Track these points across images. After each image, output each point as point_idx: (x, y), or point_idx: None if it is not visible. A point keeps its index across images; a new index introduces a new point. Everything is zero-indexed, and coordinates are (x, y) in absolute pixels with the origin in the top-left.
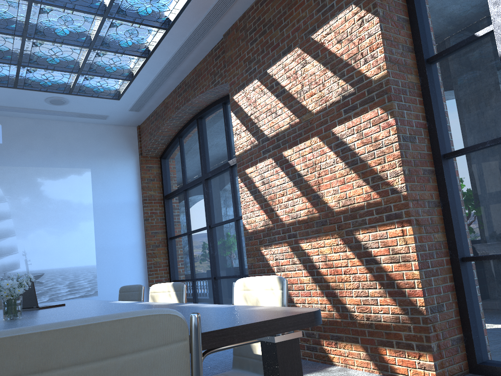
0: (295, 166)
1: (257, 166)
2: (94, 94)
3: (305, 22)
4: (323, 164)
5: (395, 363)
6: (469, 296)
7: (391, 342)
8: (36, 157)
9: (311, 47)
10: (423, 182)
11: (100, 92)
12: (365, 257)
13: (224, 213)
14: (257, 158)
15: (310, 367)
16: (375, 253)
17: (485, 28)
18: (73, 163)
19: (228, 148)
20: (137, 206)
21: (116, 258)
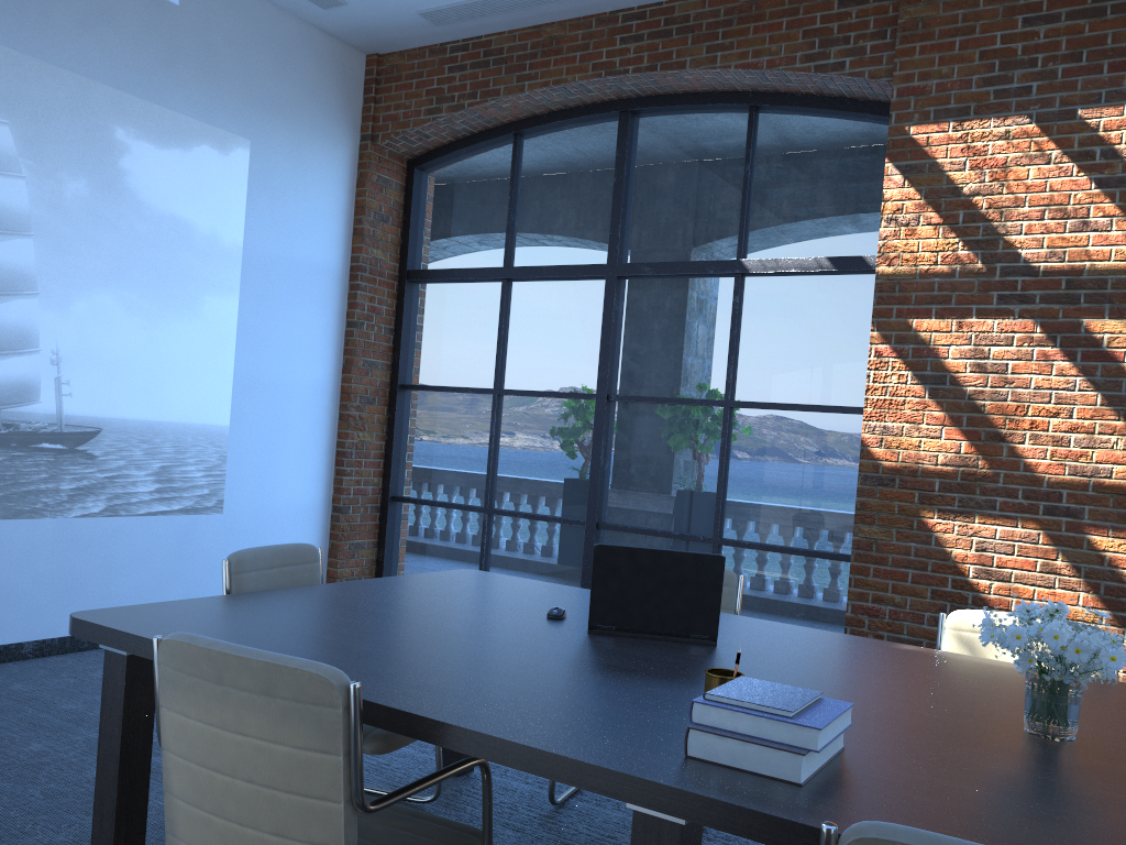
0: (1123, 363)
1: (964, 323)
2: None
3: None
4: None
5: None
6: None
7: None
8: (120, 58)
9: None
10: None
11: None
12: None
13: (675, 378)
14: (972, 304)
15: None
16: None
17: None
18: (212, 109)
19: (744, 226)
20: (338, 283)
21: (276, 415)
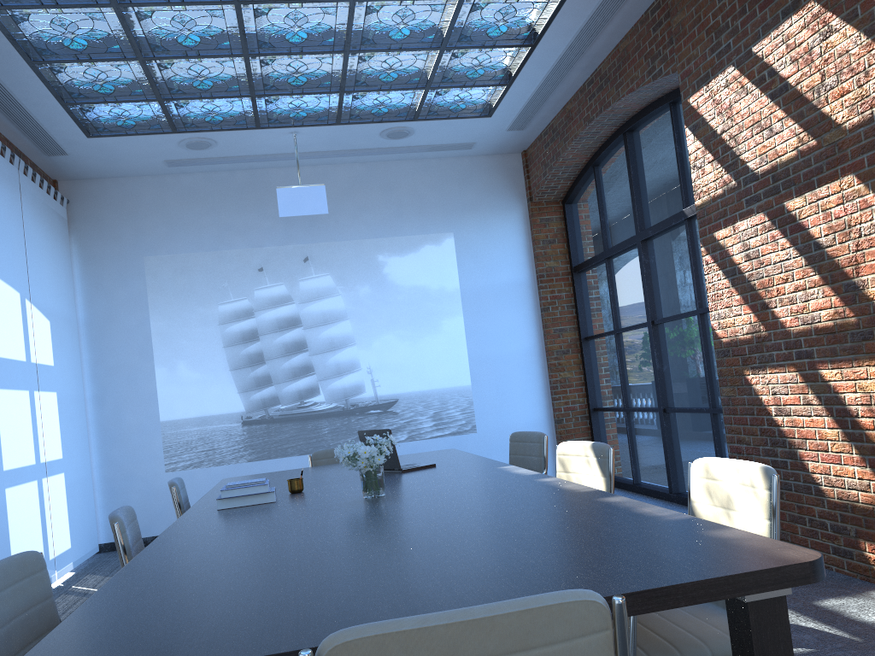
0: (809, 229)
1: (735, 227)
2: (451, 115)
3: None
4: (866, 227)
5: None
6: None
7: None
8: (373, 223)
9: None
10: None
11: (460, 110)
12: None
13: (678, 301)
14: (736, 212)
15: (838, 587)
16: None
17: None
18: (427, 226)
19: (682, 186)
20: (529, 288)
21: (501, 373)
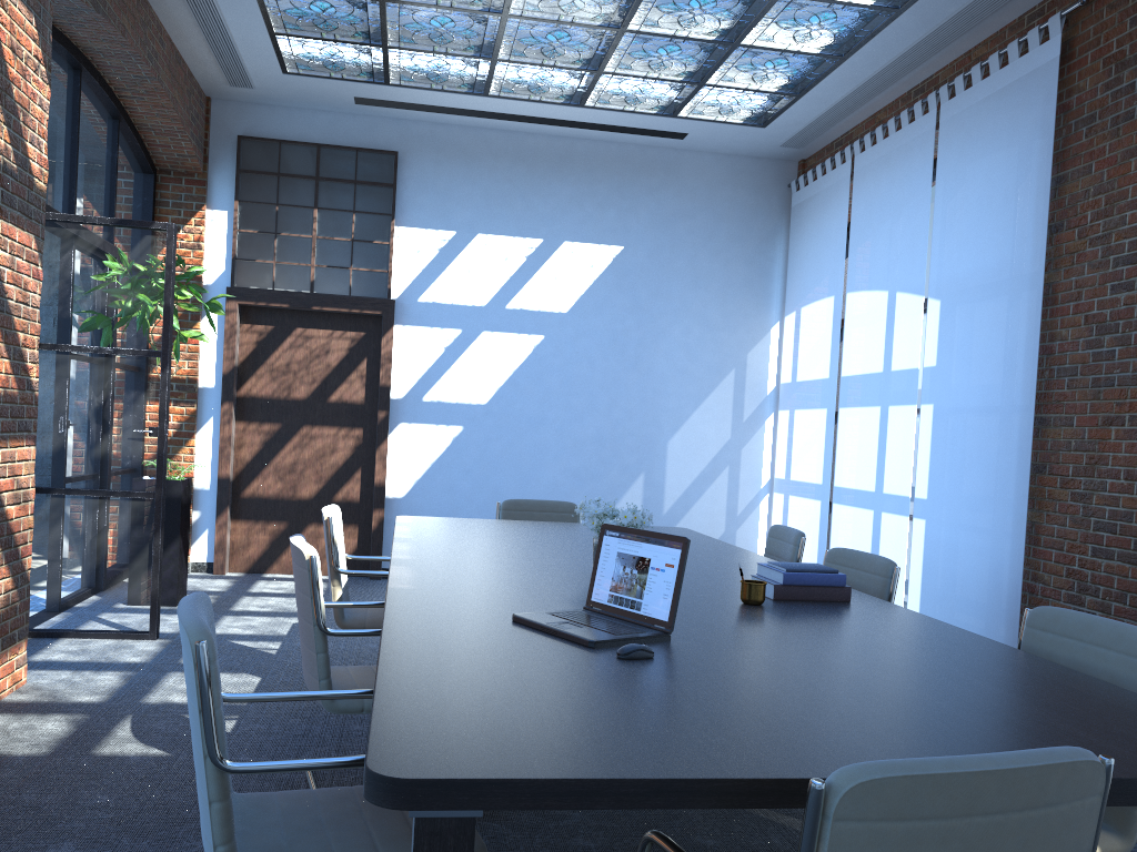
0: None
1: None
2: None
3: None
4: None
5: None
6: None
7: None
8: None
9: None
10: None
11: None
12: None
13: None
14: None
15: None
16: (2, 488)
17: None
18: None
19: None
20: None
21: None
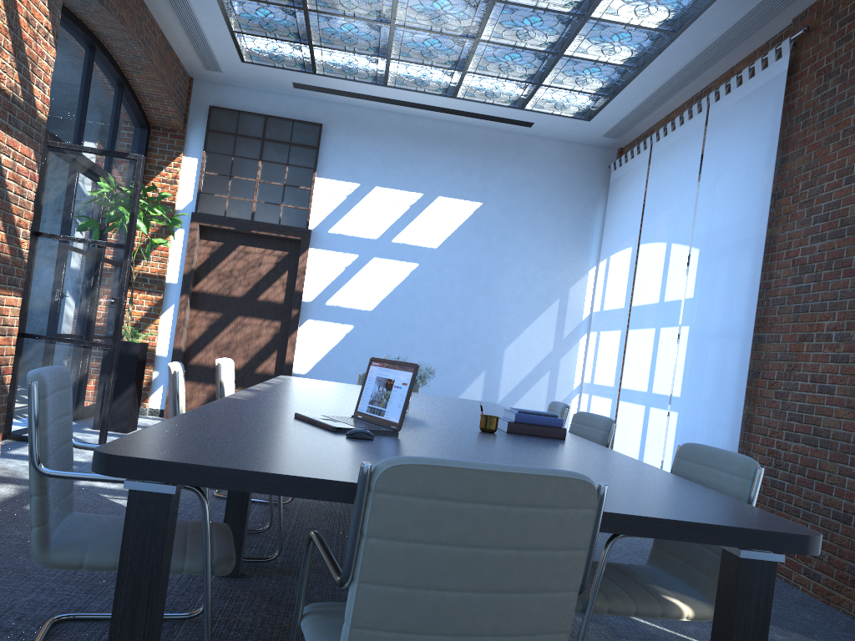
0: None
1: None
2: None
3: None
4: None
5: None
6: None
7: None
8: None
9: None
10: None
11: None
12: None
13: None
14: None
15: None
16: None
17: None
18: None
19: None
20: None
21: None
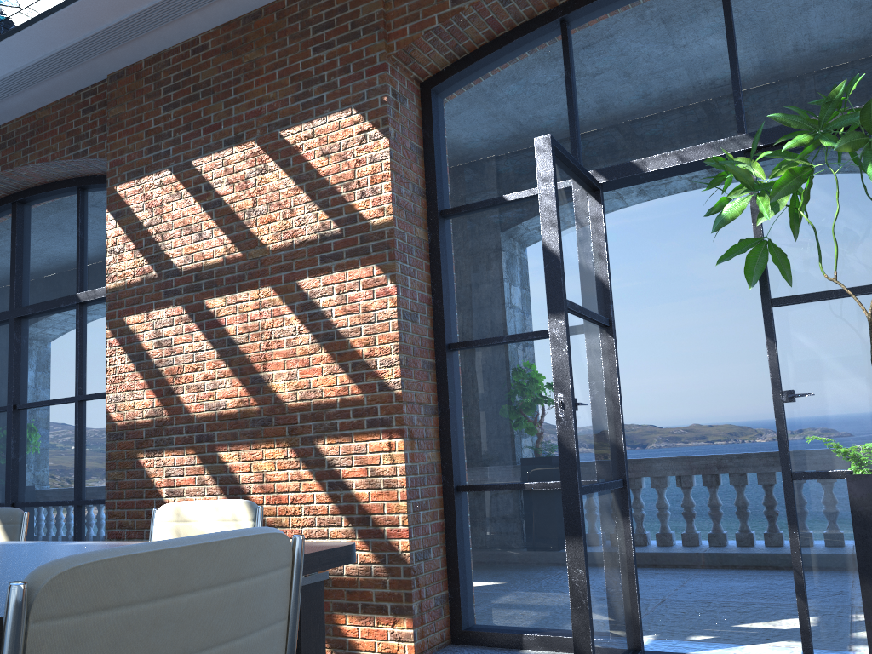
0: (225, 326)
1: (150, 315)
2: None
3: (272, 107)
4: (277, 331)
5: (357, 635)
6: (461, 539)
7: (354, 606)
8: None
9: (279, 149)
10: (421, 378)
11: None
12: (329, 479)
13: (52, 386)
14: (153, 301)
15: None
16: (346, 474)
17: (515, 191)
18: None
19: (79, 270)
20: None
21: None
